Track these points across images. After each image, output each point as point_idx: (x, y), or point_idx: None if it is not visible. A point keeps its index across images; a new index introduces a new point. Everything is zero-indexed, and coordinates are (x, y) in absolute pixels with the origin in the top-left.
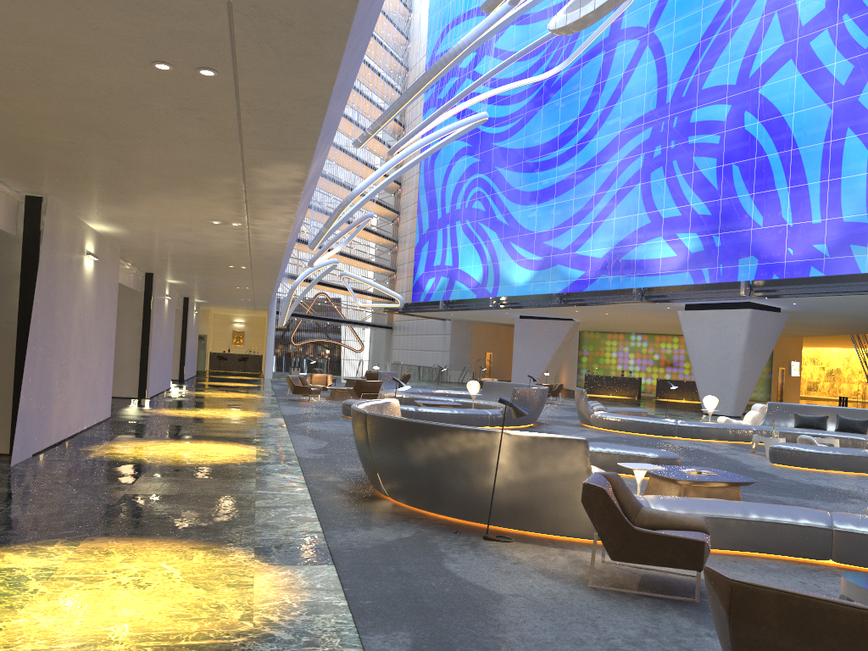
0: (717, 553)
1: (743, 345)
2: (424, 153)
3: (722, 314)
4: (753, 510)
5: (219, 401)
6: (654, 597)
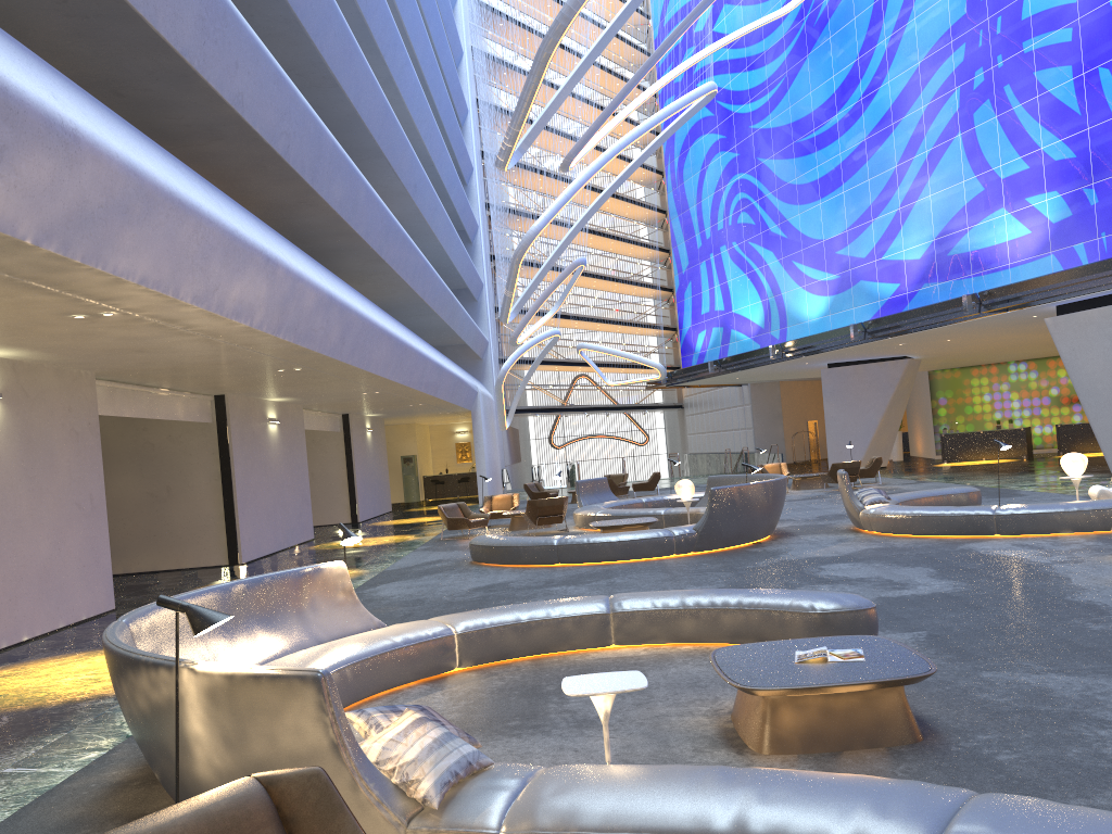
0: None
1: None
2: (635, 159)
3: None
4: (749, 811)
5: (337, 555)
6: None
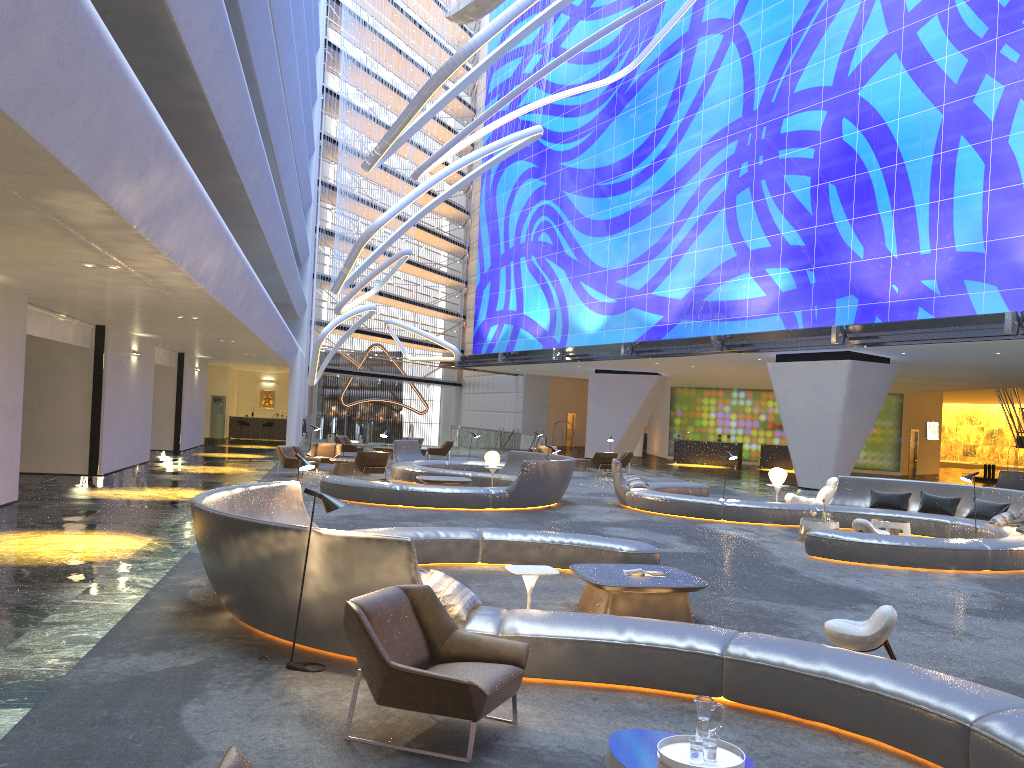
0: (584, 687)
1: (842, 404)
2: (467, 176)
3: (817, 367)
4: (633, 631)
5: (188, 478)
6: (418, 754)
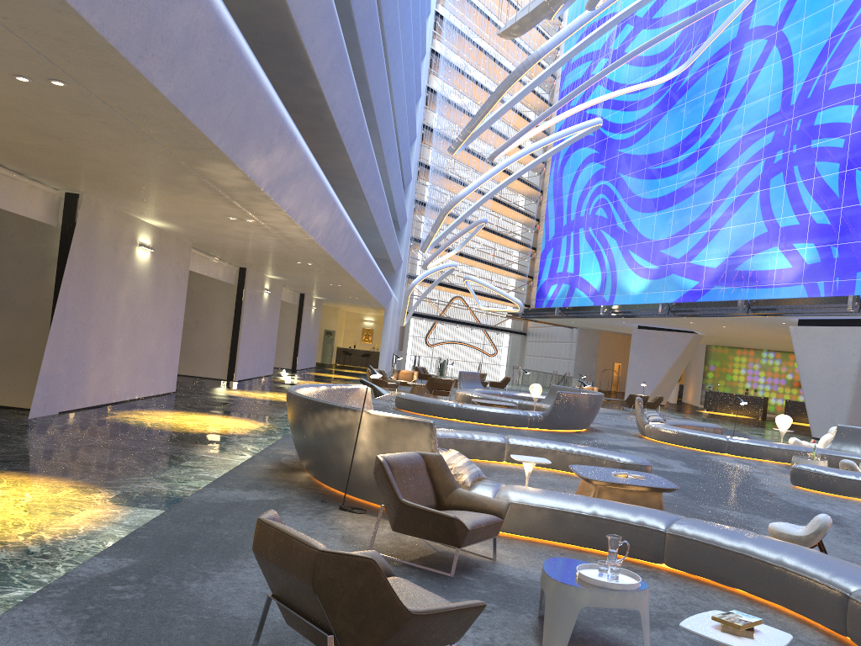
0: (557, 546)
1: (857, 366)
2: (536, 159)
3: (836, 332)
4: (598, 507)
5: None
6: (417, 567)
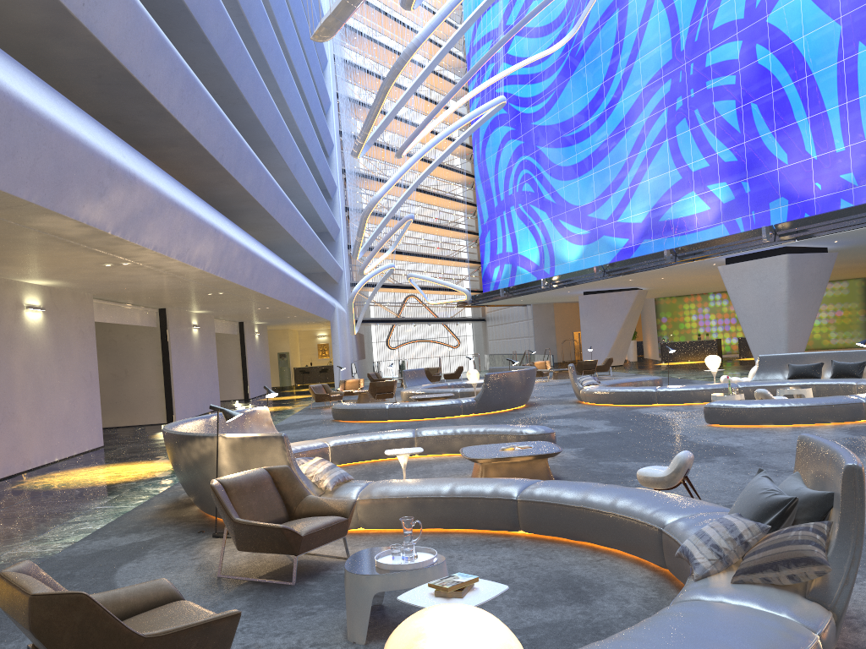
0: (424, 532)
1: (786, 293)
2: (449, 147)
3: (760, 264)
4: (456, 487)
5: None
6: (261, 582)
